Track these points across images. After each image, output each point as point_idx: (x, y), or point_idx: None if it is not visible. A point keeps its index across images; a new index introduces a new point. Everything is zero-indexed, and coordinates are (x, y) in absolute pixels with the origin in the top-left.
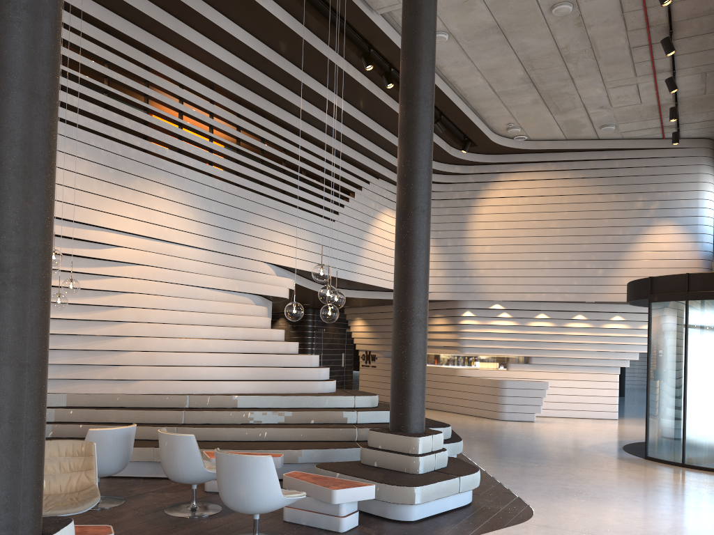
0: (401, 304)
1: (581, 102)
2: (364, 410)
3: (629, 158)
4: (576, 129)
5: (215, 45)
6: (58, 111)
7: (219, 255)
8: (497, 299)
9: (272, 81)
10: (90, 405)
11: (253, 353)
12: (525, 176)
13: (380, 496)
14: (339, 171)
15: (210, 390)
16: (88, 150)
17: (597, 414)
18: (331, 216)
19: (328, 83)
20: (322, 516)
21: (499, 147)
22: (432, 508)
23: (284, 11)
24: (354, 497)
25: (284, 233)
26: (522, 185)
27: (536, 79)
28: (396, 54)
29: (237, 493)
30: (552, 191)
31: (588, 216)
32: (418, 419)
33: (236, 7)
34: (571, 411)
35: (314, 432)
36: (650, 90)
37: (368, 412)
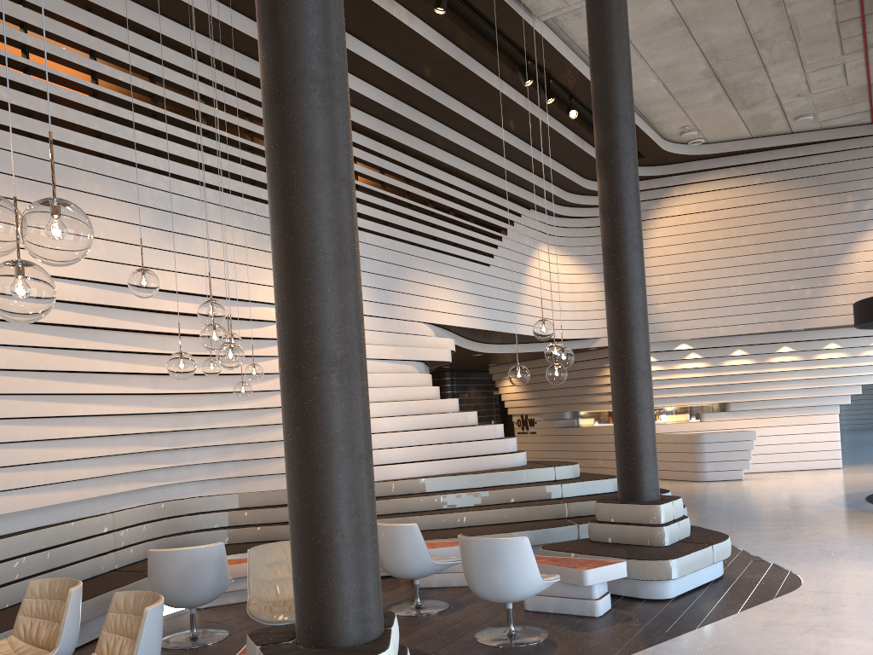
0: (620, 355)
1: (774, 91)
2: (568, 482)
3: (832, 151)
4: (766, 124)
5: (356, 80)
6: (210, 177)
7: (378, 320)
8: (684, 337)
9: (416, 112)
10: (264, 504)
11: (427, 429)
12: (704, 187)
13: (629, 574)
14: (489, 205)
15: (392, 475)
16: (241, 217)
17: (817, 464)
18: (486, 261)
19: (477, 105)
20: (572, 601)
21: (671, 156)
22: (687, 583)
23: (433, 31)
24: (606, 576)
25: (439, 287)
26: (702, 198)
27: (721, 71)
28: (558, 64)
29: (493, 581)
30: (739, 201)
31: (786, 227)
32: (653, 484)
33: (382, 34)
34: (784, 463)
35: (519, 512)
36: (860, 68)
37: (573, 484)
